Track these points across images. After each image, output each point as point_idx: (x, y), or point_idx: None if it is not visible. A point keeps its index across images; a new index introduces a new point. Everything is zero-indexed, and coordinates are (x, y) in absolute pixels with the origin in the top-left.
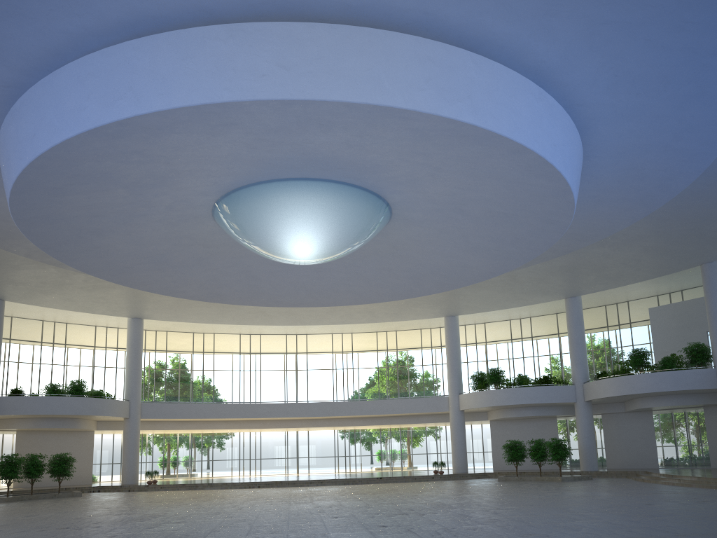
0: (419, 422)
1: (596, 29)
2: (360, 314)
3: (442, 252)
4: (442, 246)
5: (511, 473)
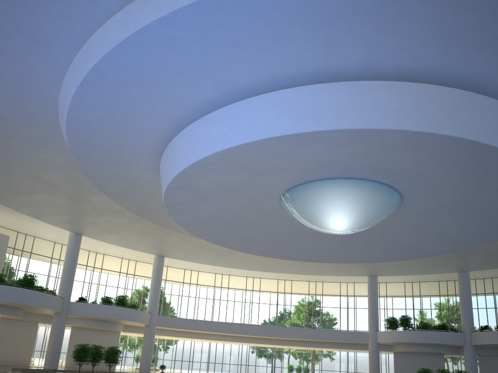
0: (342, 348)
1: None
2: (310, 269)
3: (417, 234)
4: (419, 231)
5: None
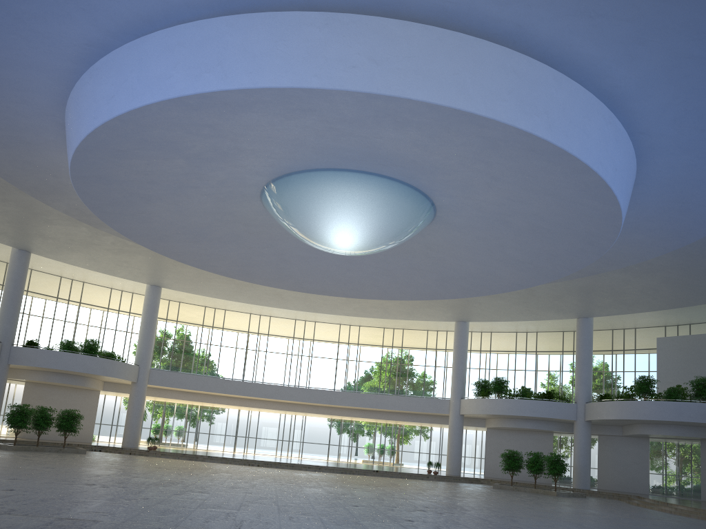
0: (417, 421)
1: (679, 62)
2: (373, 309)
3: (475, 259)
4: (476, 253)
5: (503, 482)
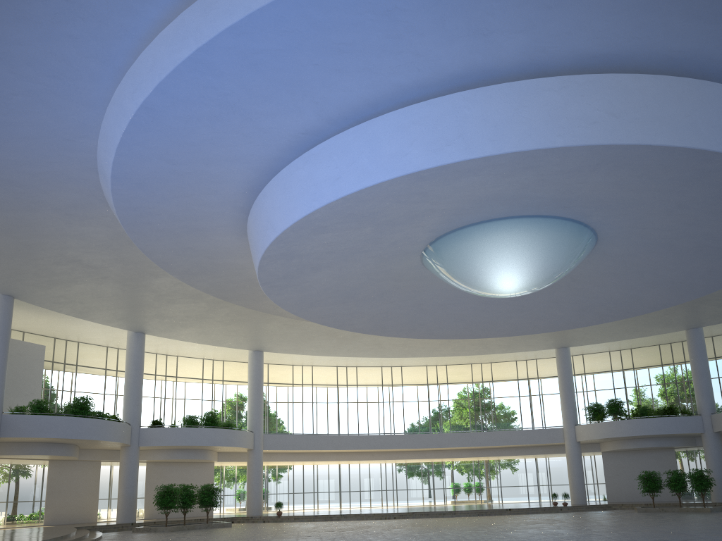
0: (528, 454)
1: None
2: (472, 346)
3: (622, 285)
4: (624, 279)
5: (636, 505)
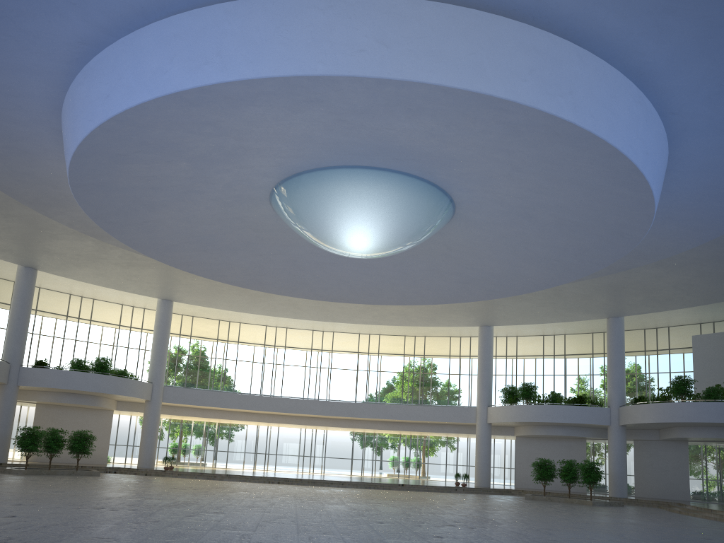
0: (443, 432)
1: (714, 31)
2: (393, 316)
3: (498, 258)
4: (499, 252)
5: (536, 492)
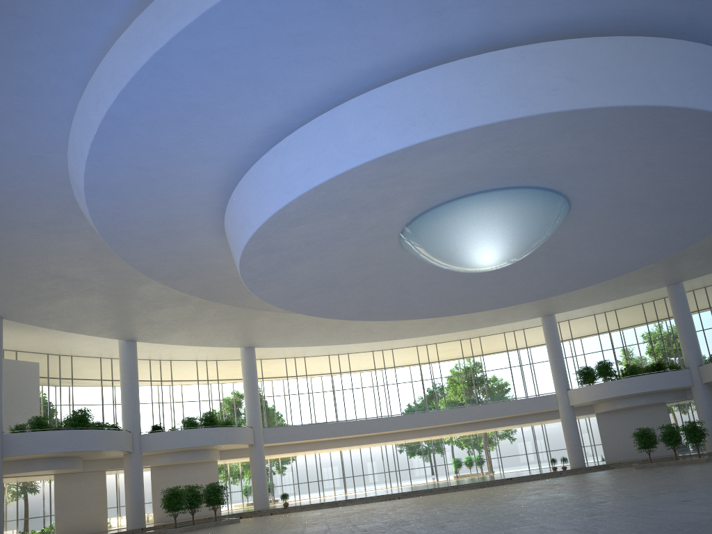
0: (524, 423)
1: None
2: (459, 323)
3: (599, 248)
4: (601, 242)
5: (634, 462)
